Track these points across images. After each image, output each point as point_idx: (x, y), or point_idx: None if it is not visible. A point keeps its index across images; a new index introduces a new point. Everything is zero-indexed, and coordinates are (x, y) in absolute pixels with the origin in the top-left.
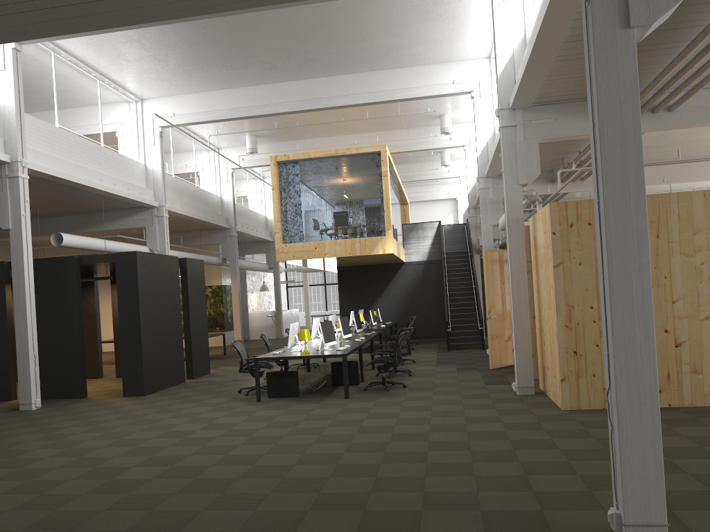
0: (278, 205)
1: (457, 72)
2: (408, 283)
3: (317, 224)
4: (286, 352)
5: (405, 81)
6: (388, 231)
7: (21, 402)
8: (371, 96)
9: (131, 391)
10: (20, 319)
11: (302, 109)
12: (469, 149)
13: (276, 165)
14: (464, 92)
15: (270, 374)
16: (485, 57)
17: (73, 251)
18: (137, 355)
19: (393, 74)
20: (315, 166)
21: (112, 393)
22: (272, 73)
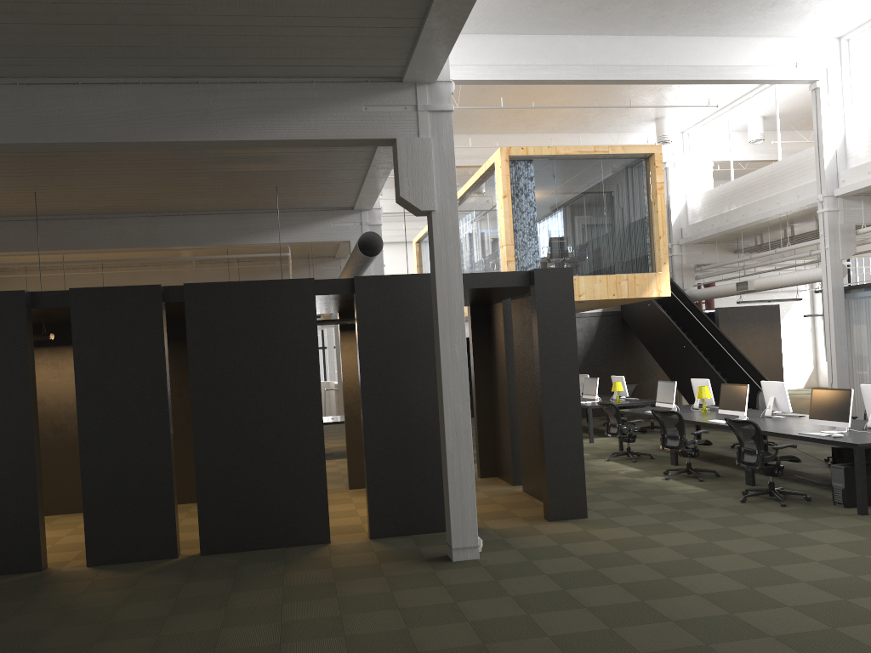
0: (512, 221)
1: (800, 52)
2: (579, 342)
3: (562, 251)
4: (843, 434)
5: (736, 56)
6: (665, 265)
7: (456, 546)
8: (691, 71)
9: (563, 510)
10: (454, 386)
11: (597, 79)
12: (672, 167)
13: (508, 161)
14: (806, 80)
15: (850, 469)
16: (834, 38)
17: (74, 284)
18: (574, 448)
19: (721, 44)
20: (560, 168)
21: (493, 517)
22: (578, 17)
